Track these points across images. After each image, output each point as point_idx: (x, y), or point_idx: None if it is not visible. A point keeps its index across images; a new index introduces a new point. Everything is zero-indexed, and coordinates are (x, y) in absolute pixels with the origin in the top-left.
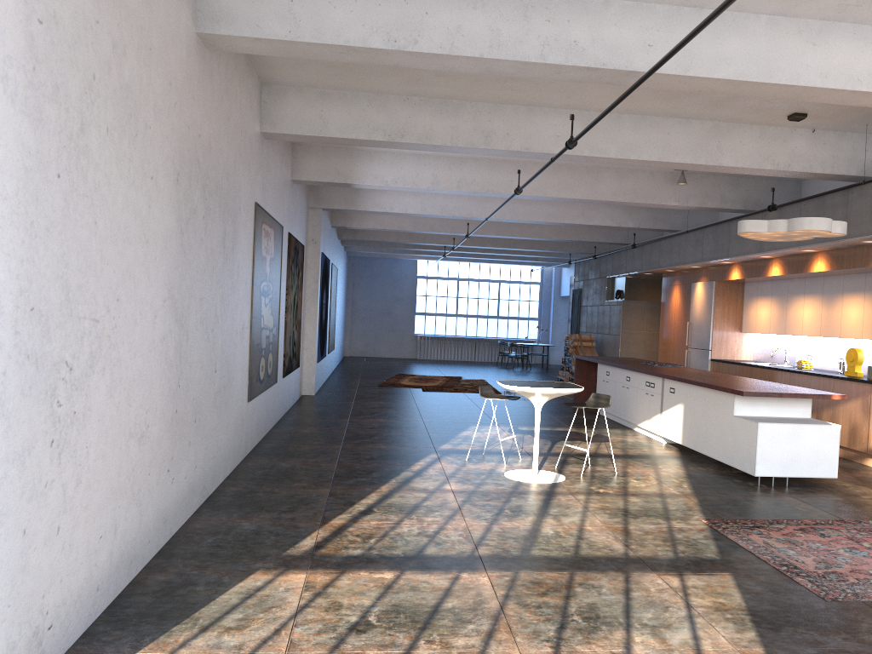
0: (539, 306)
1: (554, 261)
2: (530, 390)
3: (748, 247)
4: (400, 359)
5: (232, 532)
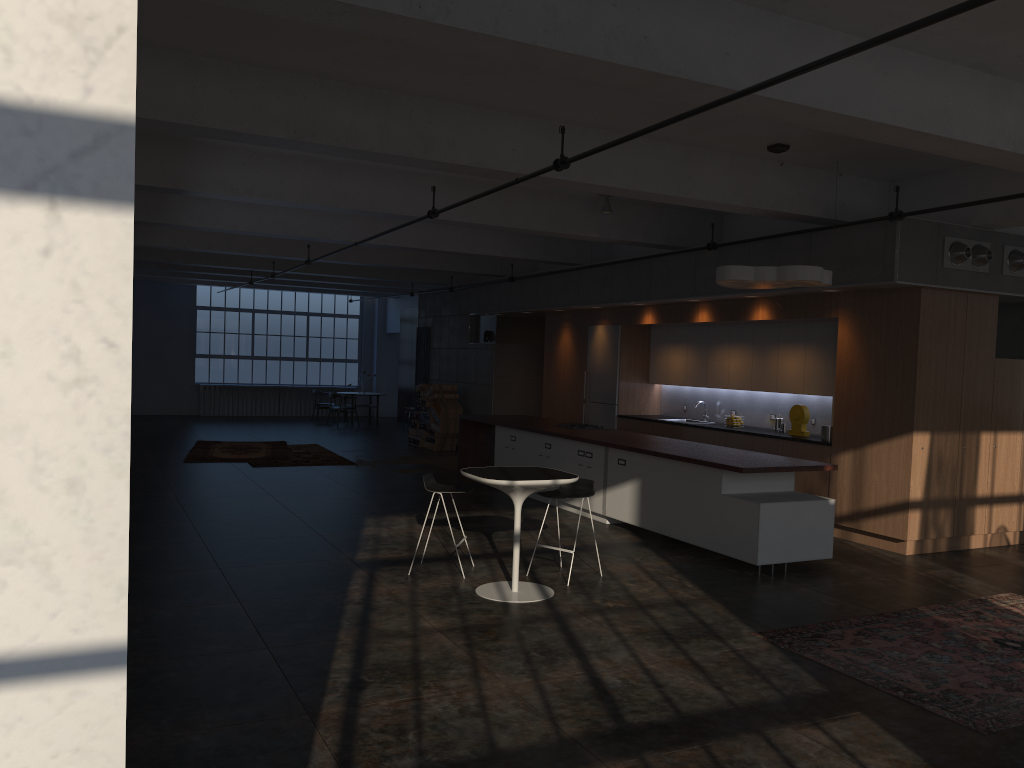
0: (359, 344)
1: (386, 290)
2: (521, 484)
3: (677, 289)
4: (179, 417)
5: (189, 759)
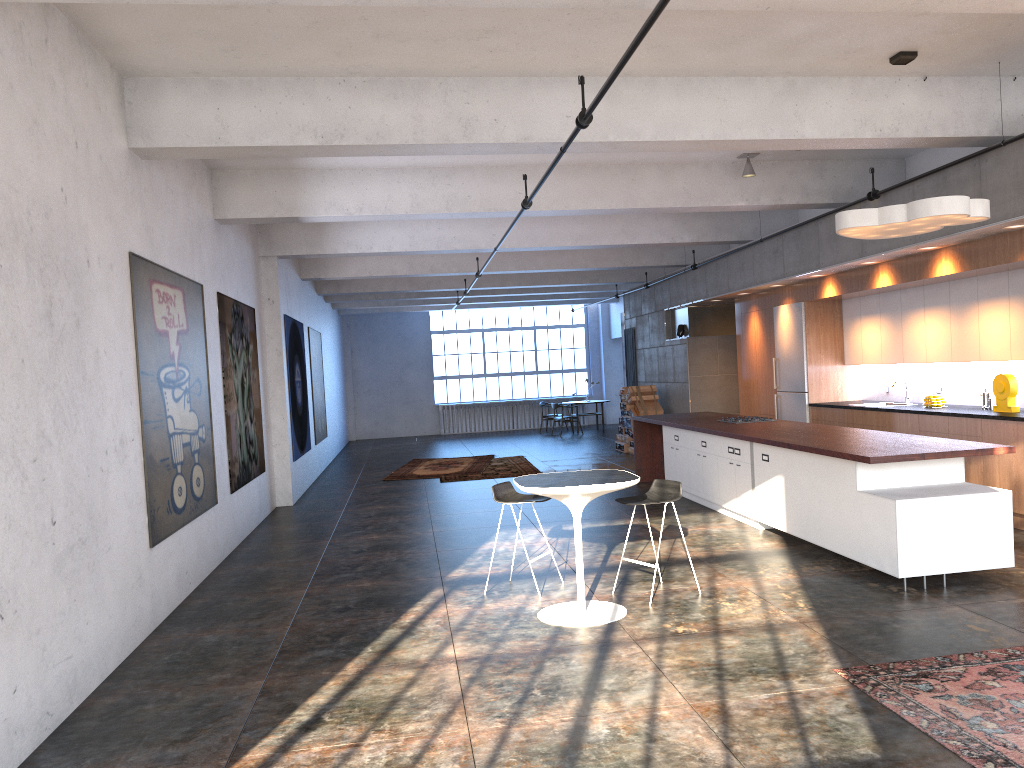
0: (586, 353)
1: (598, 295)
2: (560, 491)
3: (845, 252)
4: (420, 438)
5: None
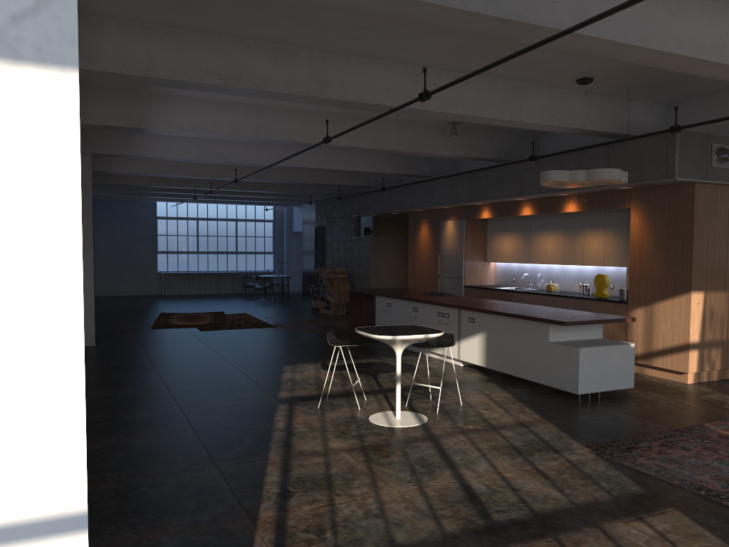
0: (273, 241)
1: (291, 201)
2: (401, 338)
3: (507, 191)
4: (147, 297)
5: None
